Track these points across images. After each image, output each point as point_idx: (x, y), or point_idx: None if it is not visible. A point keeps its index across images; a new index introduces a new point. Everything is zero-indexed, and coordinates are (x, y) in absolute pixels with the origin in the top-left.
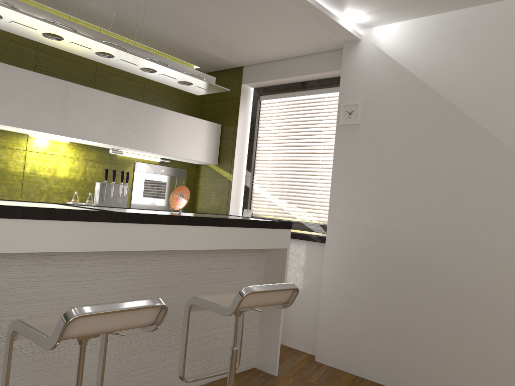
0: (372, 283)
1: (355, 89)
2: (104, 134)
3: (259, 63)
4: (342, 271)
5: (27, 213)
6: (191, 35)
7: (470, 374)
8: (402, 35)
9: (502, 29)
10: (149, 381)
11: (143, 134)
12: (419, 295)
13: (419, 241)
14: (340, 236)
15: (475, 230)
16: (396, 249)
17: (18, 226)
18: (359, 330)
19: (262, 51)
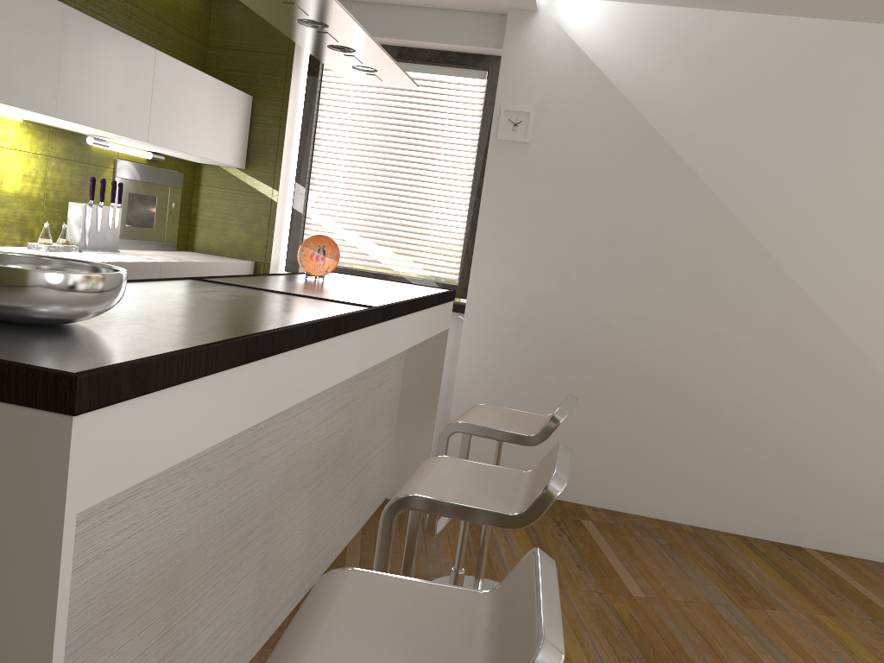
0: (535, 369)
1: (525, 88)
2: (113, 115)
3: None
4: (490, 353)
5: (336, 328)
6: None
7: (654, 472)
8: (602, 22)
9: (733, 51)
10: (327, 543)
11: (161, 115)
12: (598, 384)
13: (604, 315)
14: (489, 304)
15: (676, 305)
16: (571, 324)
17: (328, 349)
18: None
19: None
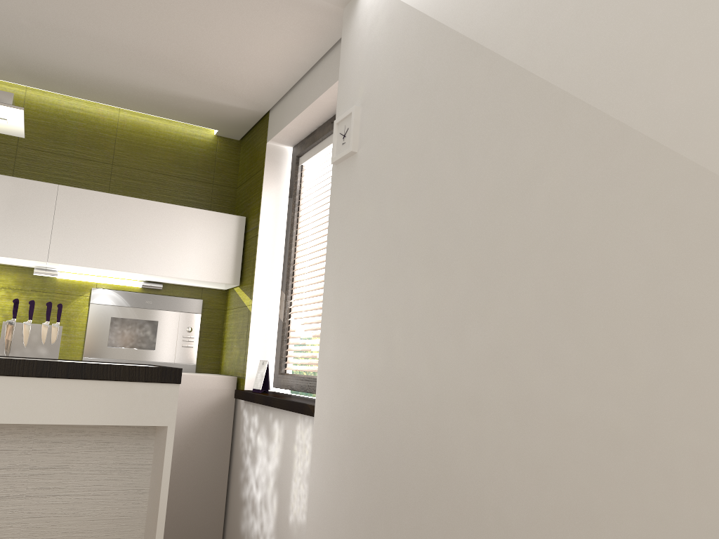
0: (366, 515)
1: (354, 85)
2: None
3: (282, 100)
4: (330, 482)
5: None
6: (124, 63)
7: None
8: None
9: None
10: None
11: (70, 238)
12: None
13: (431, 404)
14: (330, 401)
15: (526, 364)
16: (398, 426)
17: None
18: None
19: (250, 69)
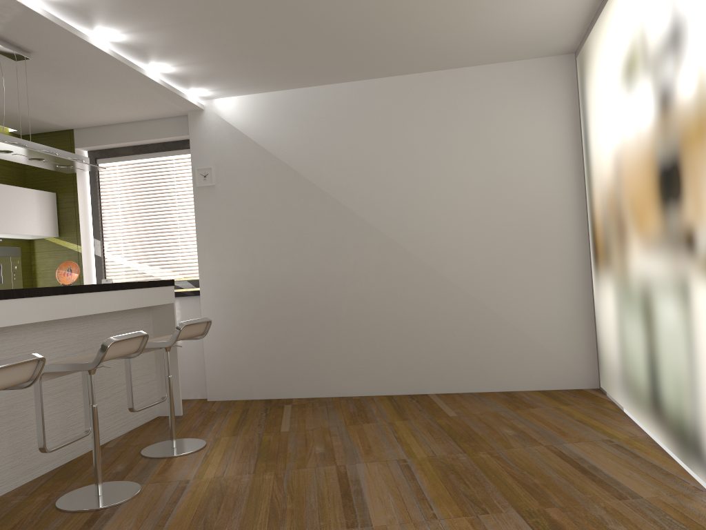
0: (248, 319)
1: (206, 154)
2: None
3: (93, 126)
4: (220, 316)
5: (7, 295)
6: (26, 105)
7: (331, 367)
8: (240, 108)
9: (316, 109)
10: None
11: None
12: (286, 320)
13: (280, 277)
14: (213, 286)
15: (319, 261)
16: (263, 287)
17: (3, 305)
18: (243, 362)
19: (102, 117)
